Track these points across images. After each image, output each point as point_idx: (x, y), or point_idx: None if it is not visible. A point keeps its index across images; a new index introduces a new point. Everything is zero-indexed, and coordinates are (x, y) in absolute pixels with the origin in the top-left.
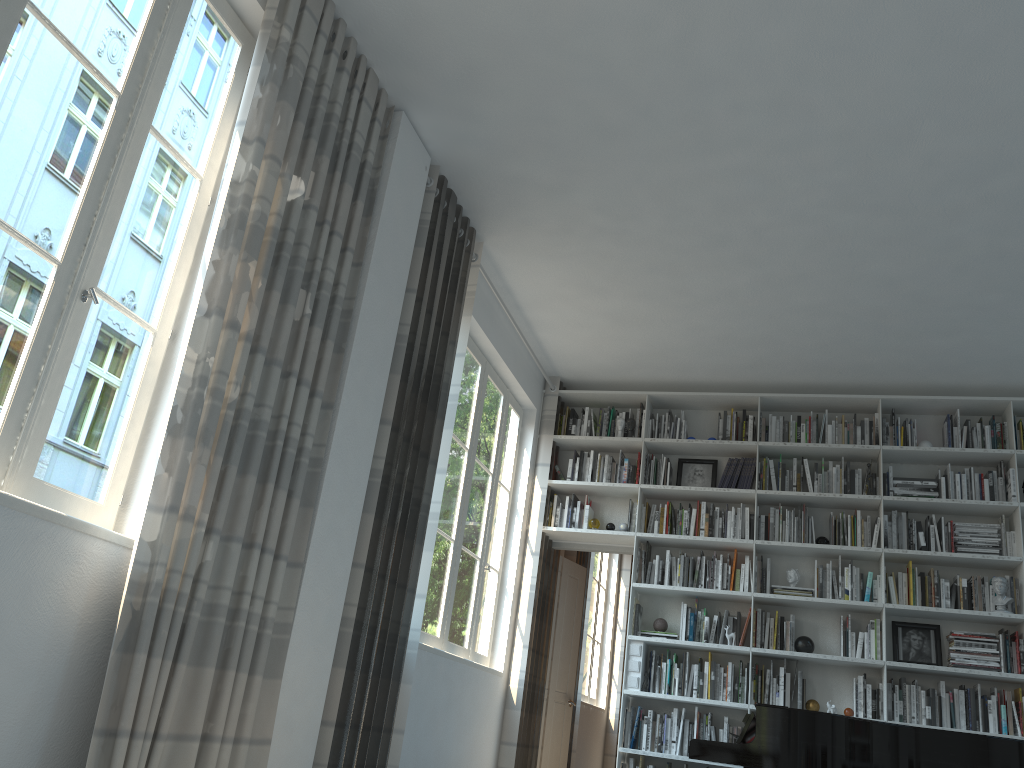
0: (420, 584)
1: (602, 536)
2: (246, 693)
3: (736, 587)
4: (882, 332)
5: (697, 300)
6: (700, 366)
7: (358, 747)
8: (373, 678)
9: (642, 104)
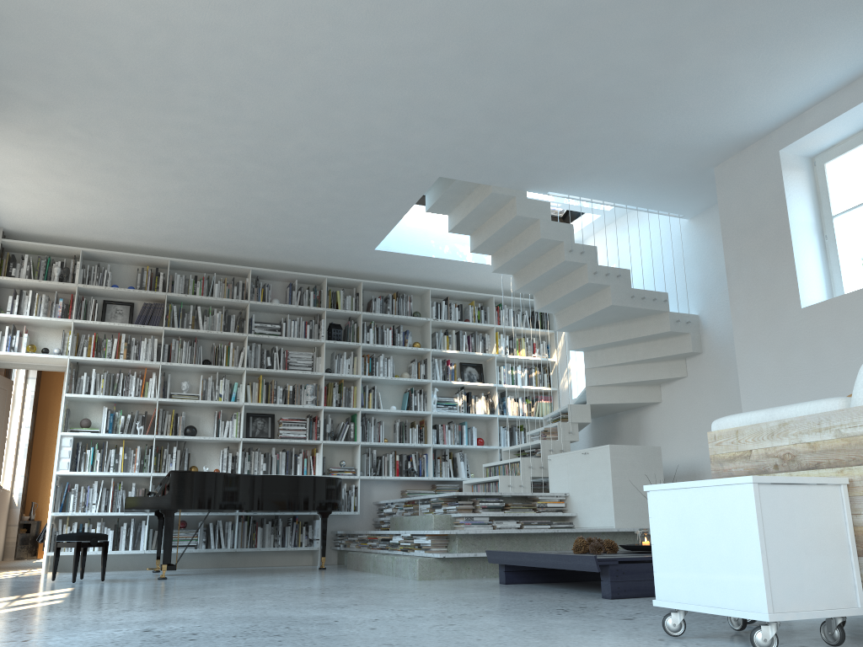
0: None
1: (39, 358)
2: None
3: (145, 394)
4: (259, 230)
5: (137, 193)
6: (128, 234)
7: None
8: None
9: (129, 74)
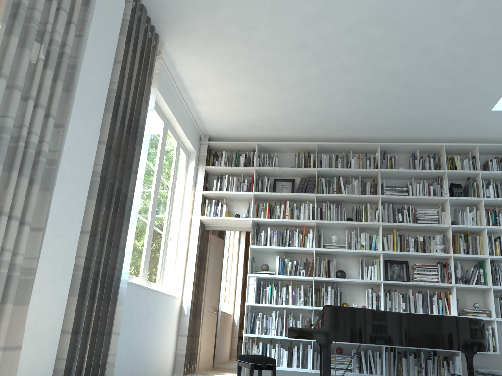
0: (128, 246)
1: (233, 221)
2: (0, 316)
3: (305, 246)
4: (384, 106)
5: (287, 85)
6: (286, 127)
7: (88, 345)
8: (98, 302)
9: None
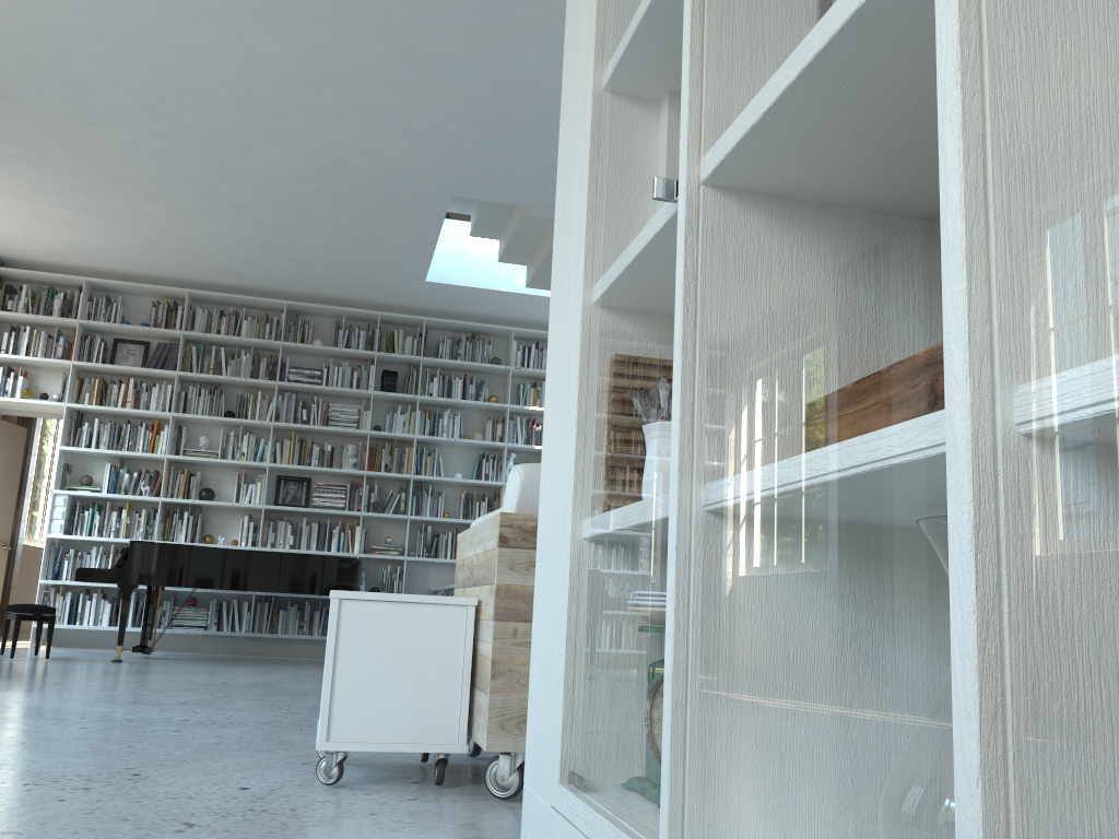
0: None
1: (35, 405)
2: None
3: (155, 450)
4: (276, 258)
5: (117, 216)
6: (133, 262)
7: None
8: None
9: (33, 86)
